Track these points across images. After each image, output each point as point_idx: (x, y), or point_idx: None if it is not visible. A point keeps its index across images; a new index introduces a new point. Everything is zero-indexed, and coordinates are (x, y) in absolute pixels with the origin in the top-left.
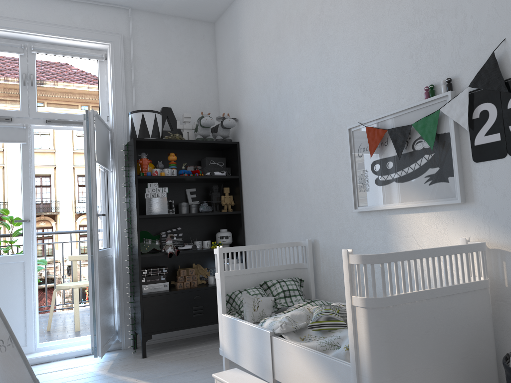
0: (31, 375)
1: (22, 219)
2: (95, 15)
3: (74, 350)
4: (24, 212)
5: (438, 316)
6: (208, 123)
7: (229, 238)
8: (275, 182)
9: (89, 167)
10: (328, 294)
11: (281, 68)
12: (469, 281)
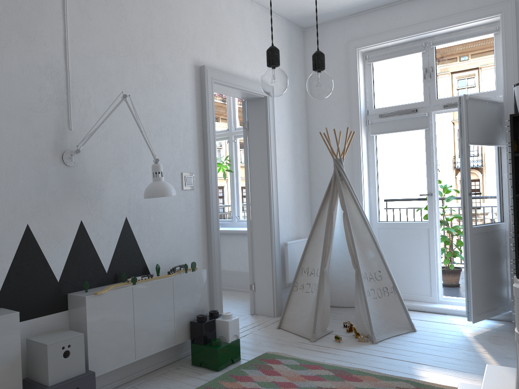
0: (407, 319)
1: (426, 193)
2: None
3: (465, 310)
4: (427, 187)
5: None
6: None
7: None
8: None
9: (461, 150)
10: None
11: None
12: None
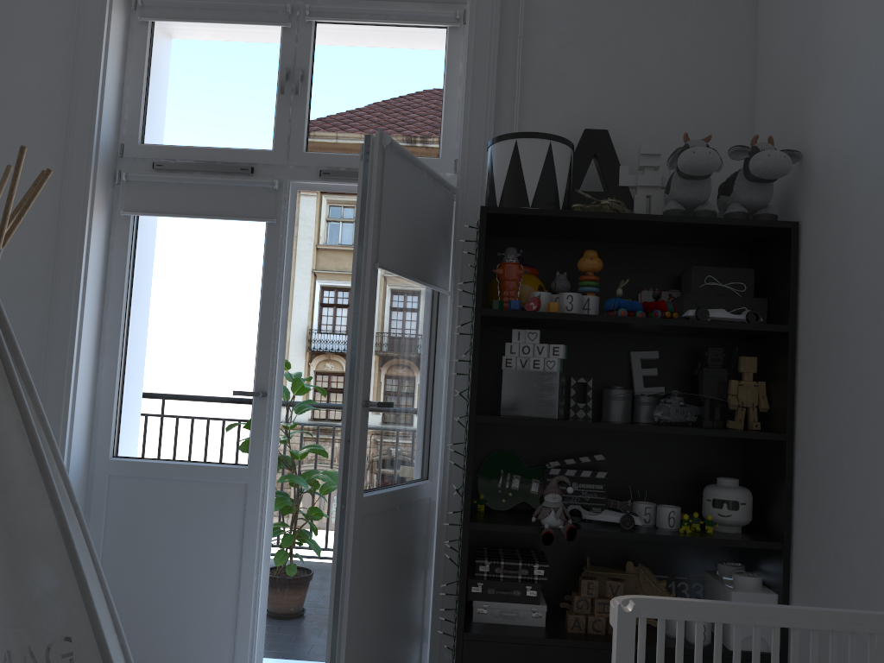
0: None
1: (253, 388)
2: None
3: None
4: (257, 375)
5: None
6: (698, 164)
7: (741, 509)
8: None
9: (358, 279)
10: None
11: None
12: None
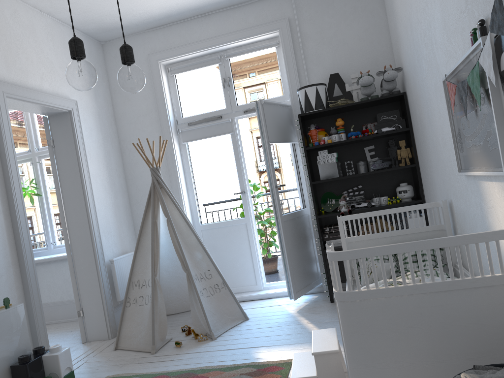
0: (240, 309)
1: (240, 191)
2: (263, 9)
3: (286, 291)
4: (240, 186)
5: (427, 312)
6: (365, 82)
7: (408, 192)
8: (426, 135)
9: (264, 148)
10: (465, 260)
11: (409, 12)
12: (482, 275)
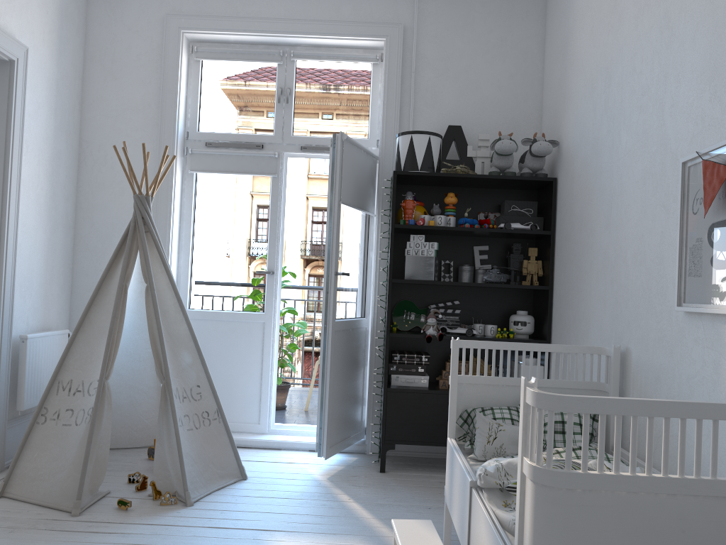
0: (236, 460)
1: (266, 270)
2: (369, 1)
3: (307, 442)
4: (268, 262)
5: (694, 531)
6: (505, 149)
7: (527, 326)
8: (590, 246)
9: (330, 209)
10: None
11: (613, 57)
12: None
